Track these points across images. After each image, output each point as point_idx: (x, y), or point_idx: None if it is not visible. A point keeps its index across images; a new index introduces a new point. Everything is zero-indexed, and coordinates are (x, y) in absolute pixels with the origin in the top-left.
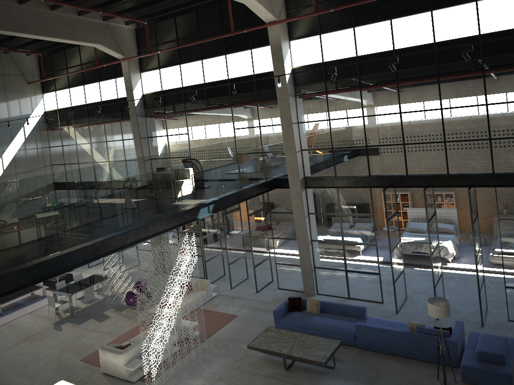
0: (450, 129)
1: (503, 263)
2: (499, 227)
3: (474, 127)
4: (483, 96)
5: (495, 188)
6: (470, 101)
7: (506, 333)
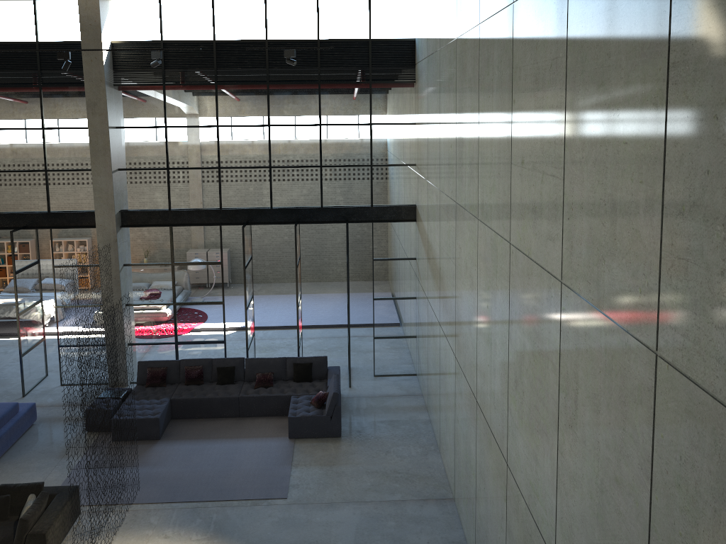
0: (1, 156)
1: (57, 319)
2: (54, 277)
3: (29, 155)
4: (40, 118)
5: (51, 230)
6: (25, 122)
7: (47, 399)
